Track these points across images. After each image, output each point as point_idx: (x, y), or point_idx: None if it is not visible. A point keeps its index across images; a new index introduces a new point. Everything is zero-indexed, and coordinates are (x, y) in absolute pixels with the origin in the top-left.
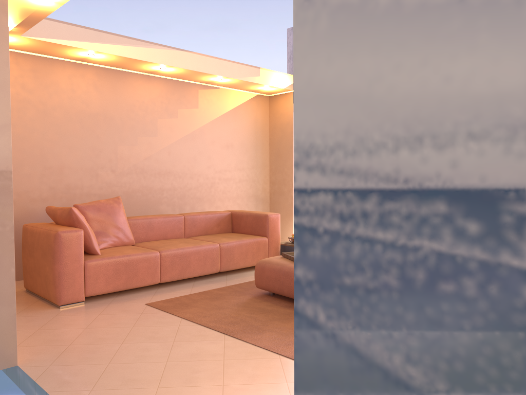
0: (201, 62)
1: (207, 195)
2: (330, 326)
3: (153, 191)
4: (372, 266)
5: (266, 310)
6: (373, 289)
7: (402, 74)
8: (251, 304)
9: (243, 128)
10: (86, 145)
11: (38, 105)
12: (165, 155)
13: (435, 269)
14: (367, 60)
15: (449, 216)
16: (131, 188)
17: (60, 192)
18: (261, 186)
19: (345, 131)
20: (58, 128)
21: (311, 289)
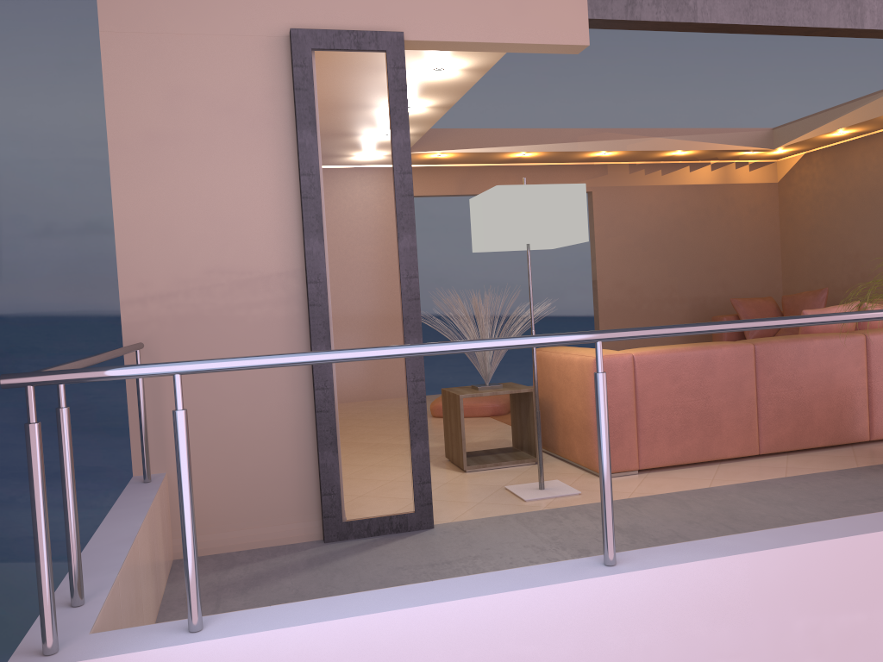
0: None
1: None
2: None
3: None
4: None
5: None
6: None
7: None
8: None
9: None
10: (878, 227)
11: (837, 194)
12: None
13: None
14: None
15: None
16: None
17: (856, 281)
18: None
19: None
20: (853, 213)
21: None
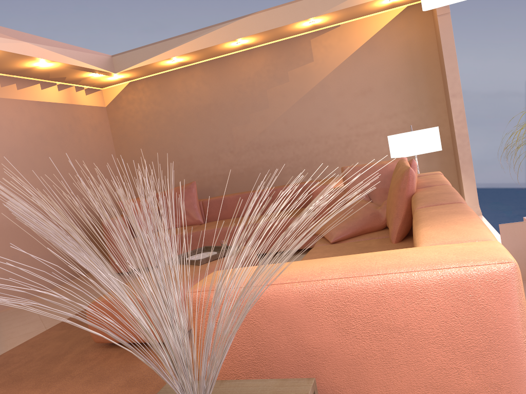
0: (268, 19)
1: (342, 157)
2: None
3: (274, 163)
4: None
5: None
6: None
7: None
8: None
9: (386, 62)
10: (205, 135)
11: (166, 113)
12: (281, 124)
13: None
14: None
15: None
16: (251, 164)
17: (193, 177)
18: None
19: None
20: (183, 126)
21: None
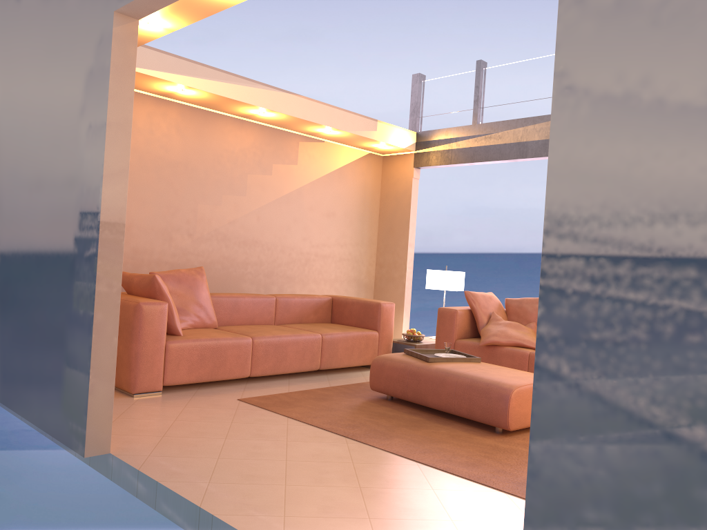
0: (308, 108)
1: (300, 275)
2: (573, 377)
3: (236, 263)
4: (621, 322)
5: (388, 416)
6: (621, 342)
7: (661, 161)
8: (367, 408)
9: (348, 194)
10: (161, 201)
11: None
12: (253, 220)
13: (683, 323)
14: (627, 146)
15: (699, 280)
16: (209, 258)
17: (125, 256)
18: (365, 268)
19: (601, 205)
20: (130, 176)
21: (555, 345)
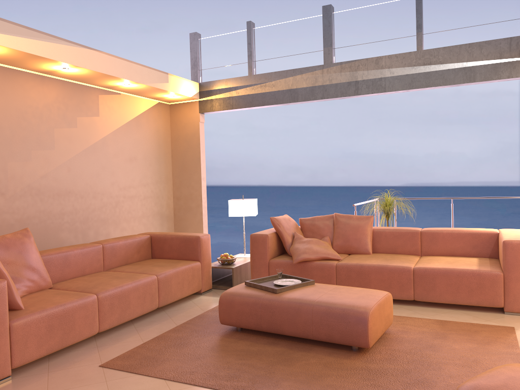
0: (110, 64)
1: (112, 216)
2: None
3: (52, 215)
4: None
5: (254, 352)
6: None
7: None
8: (229, 346)
9: (146, 139)
10: None
11: None
12: (65, 172)
13: None
14: None
15: None
16: (25, 214)
17: None
18: (166, 202)
19: None
20: None
21: None
